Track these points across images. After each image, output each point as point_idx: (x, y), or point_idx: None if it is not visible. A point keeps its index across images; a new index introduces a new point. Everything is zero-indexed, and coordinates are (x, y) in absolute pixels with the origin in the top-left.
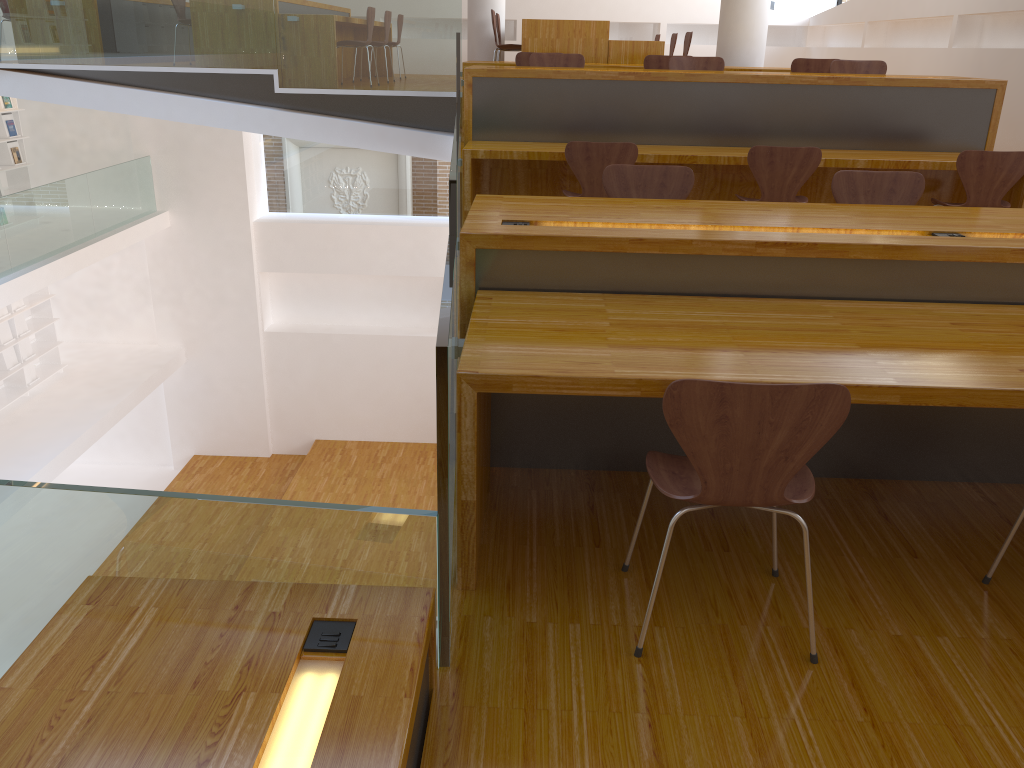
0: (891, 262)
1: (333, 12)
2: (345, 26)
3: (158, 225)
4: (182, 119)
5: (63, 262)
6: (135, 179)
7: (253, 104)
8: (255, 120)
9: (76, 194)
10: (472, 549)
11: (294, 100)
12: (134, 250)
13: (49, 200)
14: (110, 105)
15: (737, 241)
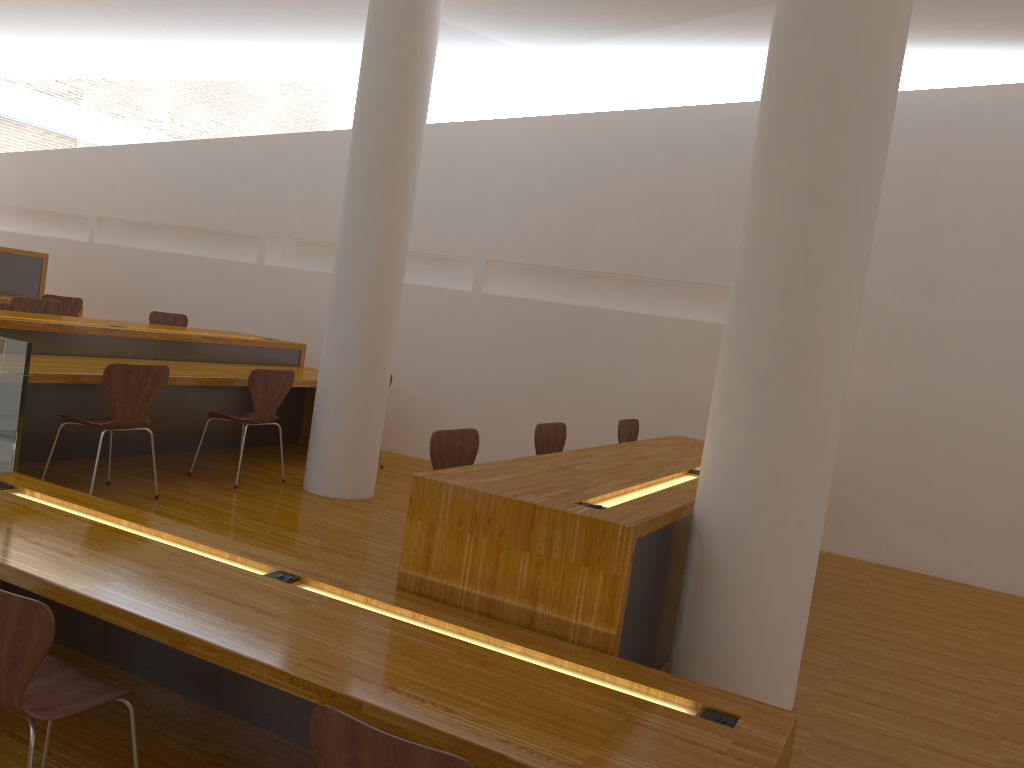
0: (107, 337)
1: None
2: None
3: None
4: None
5: None
6: None
7: None
8: None
9: None
10: None
11: None
12: None
13: None
14: None
15: (36, 322)
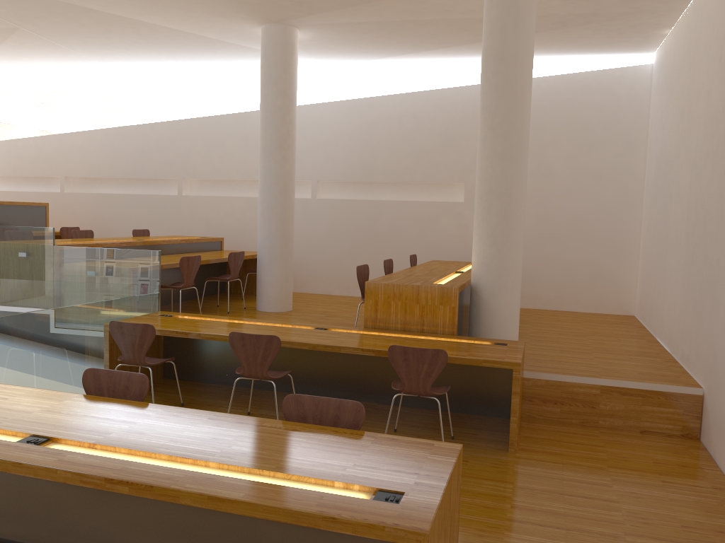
0: (143, 246)
1: None
2: None
3: None
4: None
5: None
6: None
7: None
8: None
9: None
10: None
11: None
12: None
13: None
14: None
15: (116, 242)
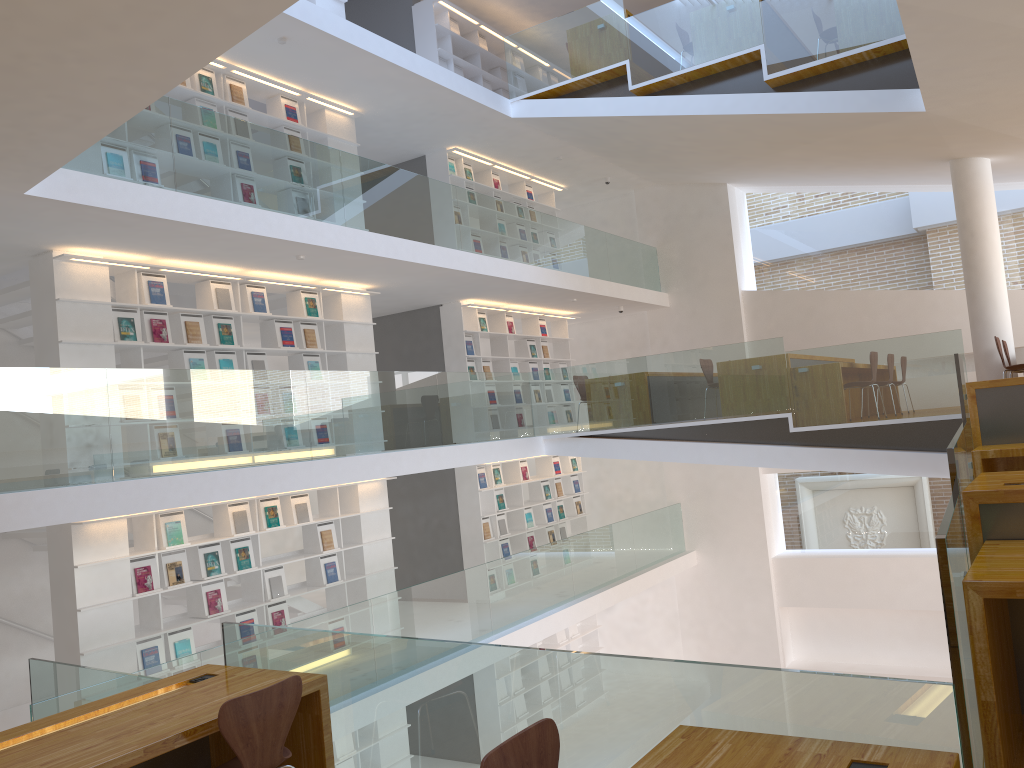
0: None
1: (838, 359)
2: (850, 369)
3: (686, 563)
4: (711, 461)
5: (611, 591)
6: (668, 522)
7: (770, 444)
8: (773, 456)
9: (623, 535)
10: (998, 751)
11: (807, 437)
12: (665, 587)
13: (603, 539)
14: (655, 455)
15: None
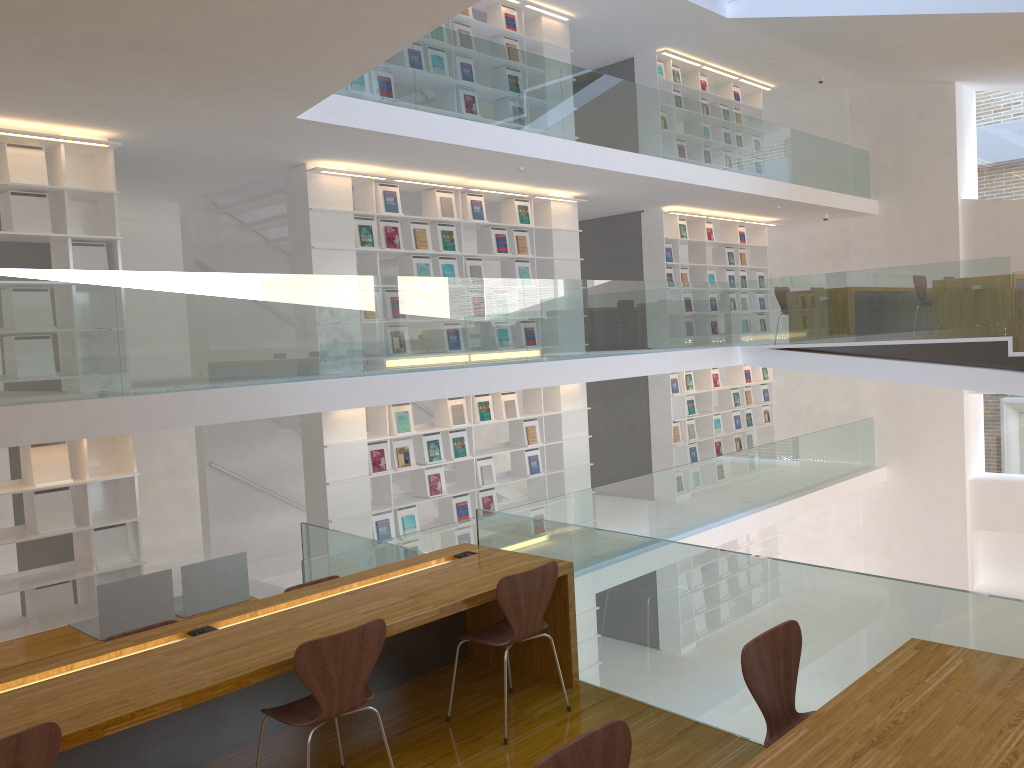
0: None
1: None
2: None
3: (875, 478)
4: (917, 381)
5: (798, 501)
6: (859, 437)
7: (984, 367)
8: (986, 380)
9: (812, 446)
10: None
11: None
12: (850, 500)
13: (792, 450)
14: (856, 372)
15: None
